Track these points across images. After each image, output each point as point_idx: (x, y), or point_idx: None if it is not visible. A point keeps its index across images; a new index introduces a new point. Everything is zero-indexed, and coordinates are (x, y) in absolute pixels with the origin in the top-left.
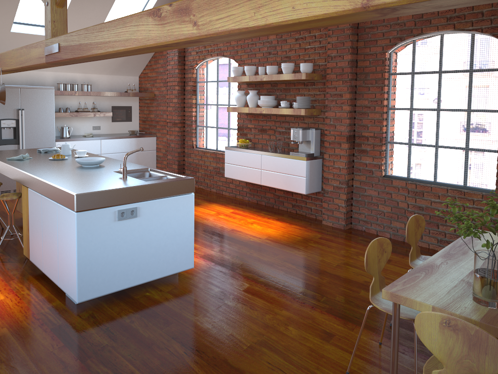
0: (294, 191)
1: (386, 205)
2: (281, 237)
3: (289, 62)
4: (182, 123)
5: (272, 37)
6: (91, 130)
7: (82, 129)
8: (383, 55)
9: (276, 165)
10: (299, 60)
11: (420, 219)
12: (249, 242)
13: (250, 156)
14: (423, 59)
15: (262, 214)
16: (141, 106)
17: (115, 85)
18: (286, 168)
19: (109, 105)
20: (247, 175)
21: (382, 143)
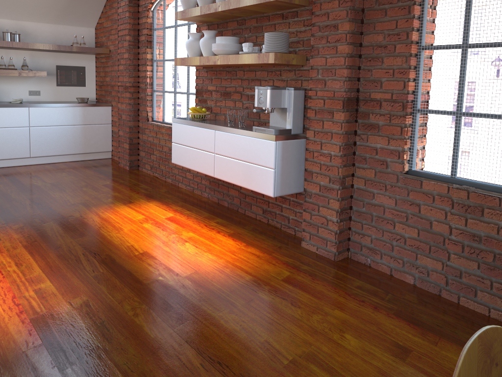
0: (257, 190)
1: (410, 226)
2: (217, 274)
3: None
4: (136, 88)
5: None
6: (27, 95)
7: (14, 94)
8: None
9: (234, 148)
10: None
11: (499, 339)
12: (152, 285)
13: (201, 132)
14: (480, 3)
15: (213, 223)
16: (97, 67)
17: (61, 38)
18: (247, 152)
19: (53, 64)
20: (197, 161)
21: (406, 112)
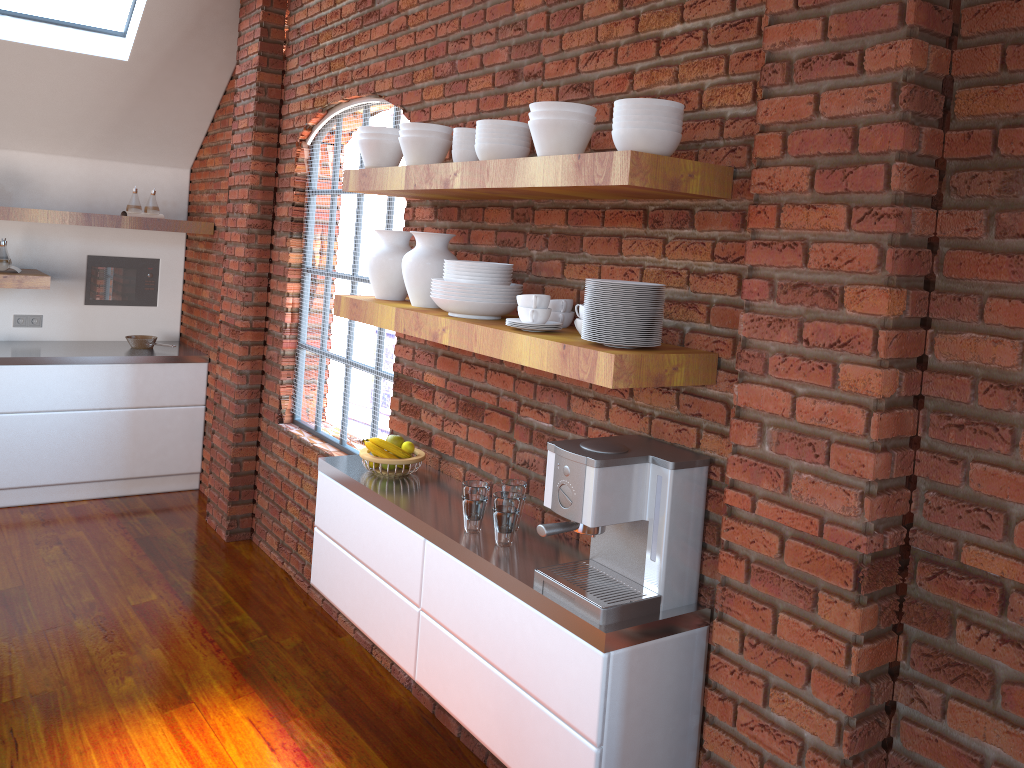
0: None
1: None
2: None
3: None
4: (259, 332)
5: (529, 0)
6: (9, 327)
7: None
8: None
9: (474, 616)
10: (632, 97)
11: None
12: None
13: (387, 530)
14: None
15: None
16: (189, 260)
17: (105, 193)
18: (514, 649)
19: (80, 252)
20: (373, 609)
21: None
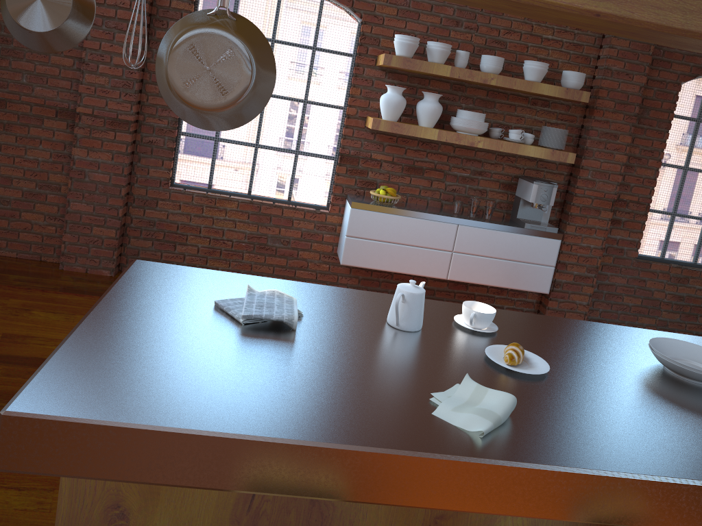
0: (525, 289)
1: (634, 297)
2: None
3: (502, 53)
4: (135, 123)
5: None
6: None
7: None
8: (676, 87)
9: (492, 245)
10: (525, 55)
11: None
12: None
13: (426, 226)
14: None
15: None
16: None
17: None
18: (515, 250)
19: None
20: (411, 261)
21: (647, 212)
